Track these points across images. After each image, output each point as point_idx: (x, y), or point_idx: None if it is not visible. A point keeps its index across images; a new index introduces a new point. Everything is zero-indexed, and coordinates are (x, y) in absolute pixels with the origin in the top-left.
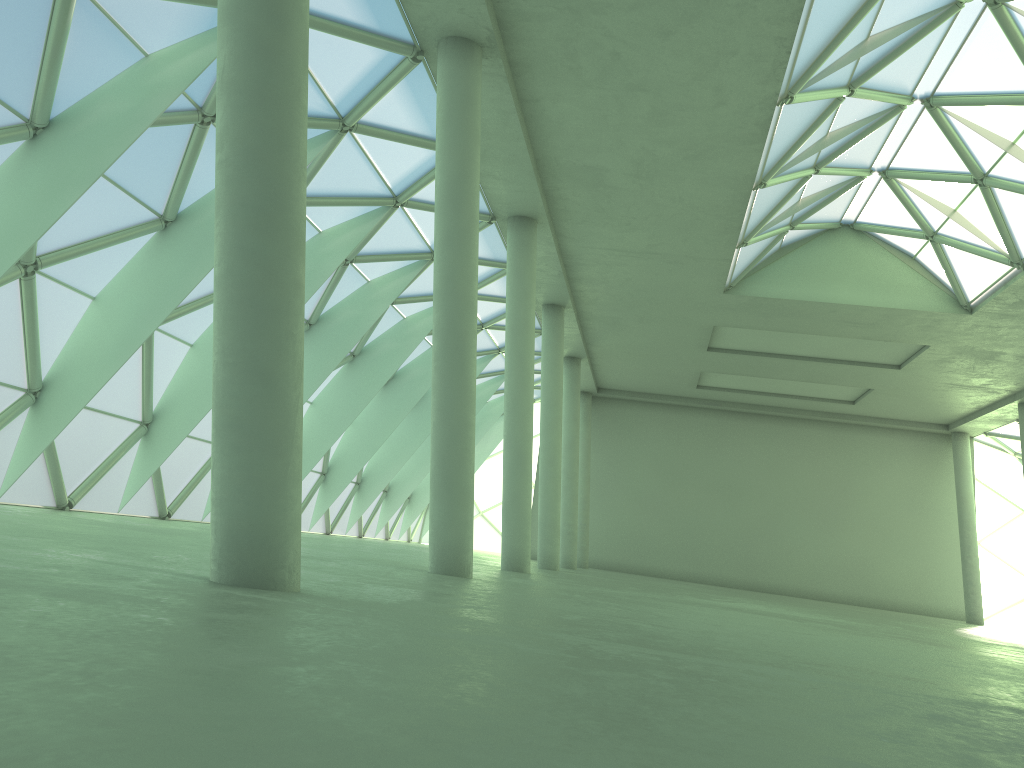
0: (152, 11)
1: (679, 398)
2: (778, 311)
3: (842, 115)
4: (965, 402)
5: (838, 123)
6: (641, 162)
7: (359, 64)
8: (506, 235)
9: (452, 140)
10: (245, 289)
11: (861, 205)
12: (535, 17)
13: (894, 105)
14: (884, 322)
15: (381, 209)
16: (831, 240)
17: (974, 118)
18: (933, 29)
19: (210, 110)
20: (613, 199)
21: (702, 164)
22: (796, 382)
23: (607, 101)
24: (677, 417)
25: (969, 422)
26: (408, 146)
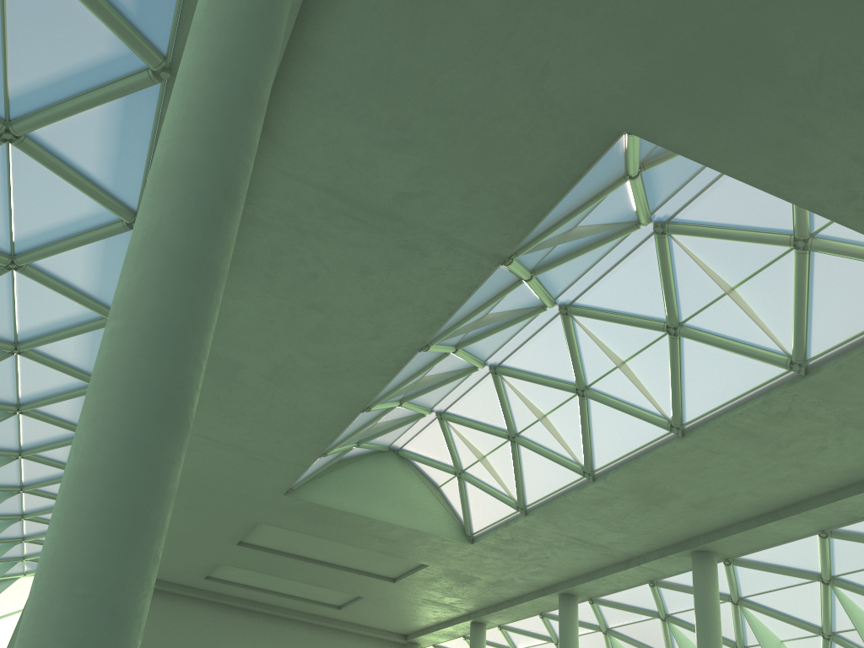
0: None
1: (182, 586)
2: (322, 518)
3: (440, 365)
4: (430, 616)
5: (434, 370)
6: (280, 367)
7: (69, 212)
8: None
9: None
10: (125, 494)
11: (412, 436)
12: (263, 225)
13: (472, 366)
14: (404, 540)
15: None
16: (380, 460)
17: (523, 390)
18: (524, 320)
19: None
20: (234, 392)
21: (332, 381)
22: (300, 583)
23: (282, 310)
24: (174, 607)
25: (426, 634)
26: (65, 299)
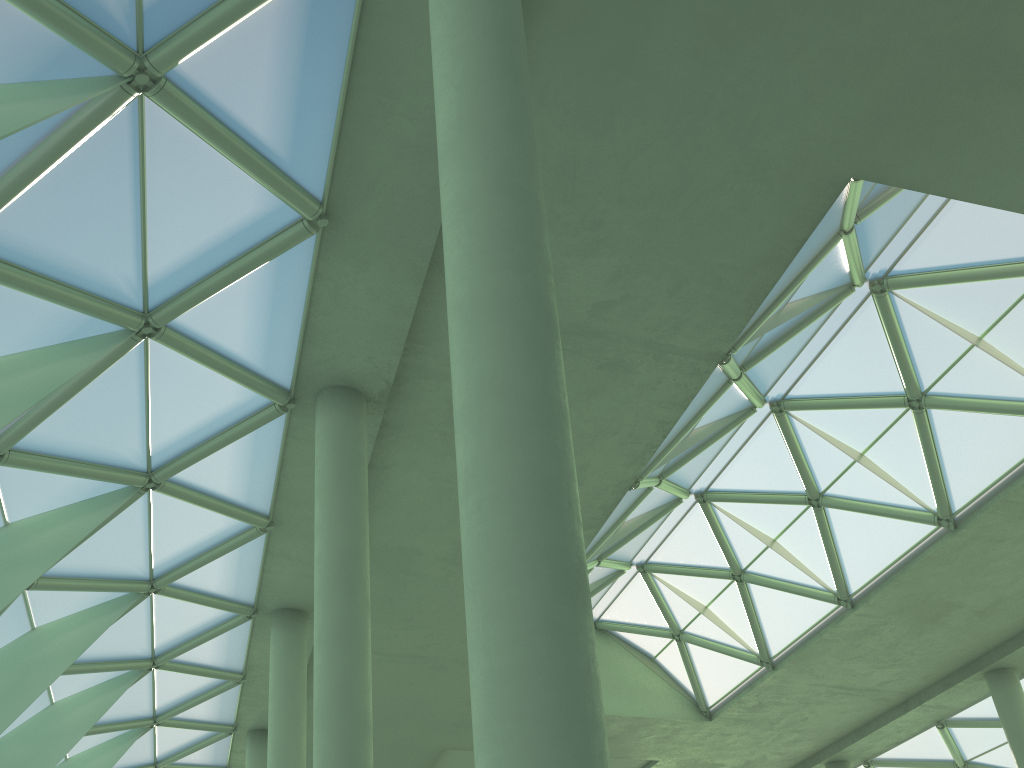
0: (12, 308)
1: None
2: None
3: (641, 504)
4: None
5: (634, 512)
6: None
7: (214, 406)
8: (257, 634)
9: (344, 504)
10: (564, 688)
11: (610, 601)
12: (436, 375)
13: (675, 498)
14: (626, 734)
15: (128, 596)
16: None
17: (741, 514)
18: (733, 428)
19: (3, 446)
20: (409, 588)
21: None
22: None
23: None
24: None
25: None
26: (209, 513)
